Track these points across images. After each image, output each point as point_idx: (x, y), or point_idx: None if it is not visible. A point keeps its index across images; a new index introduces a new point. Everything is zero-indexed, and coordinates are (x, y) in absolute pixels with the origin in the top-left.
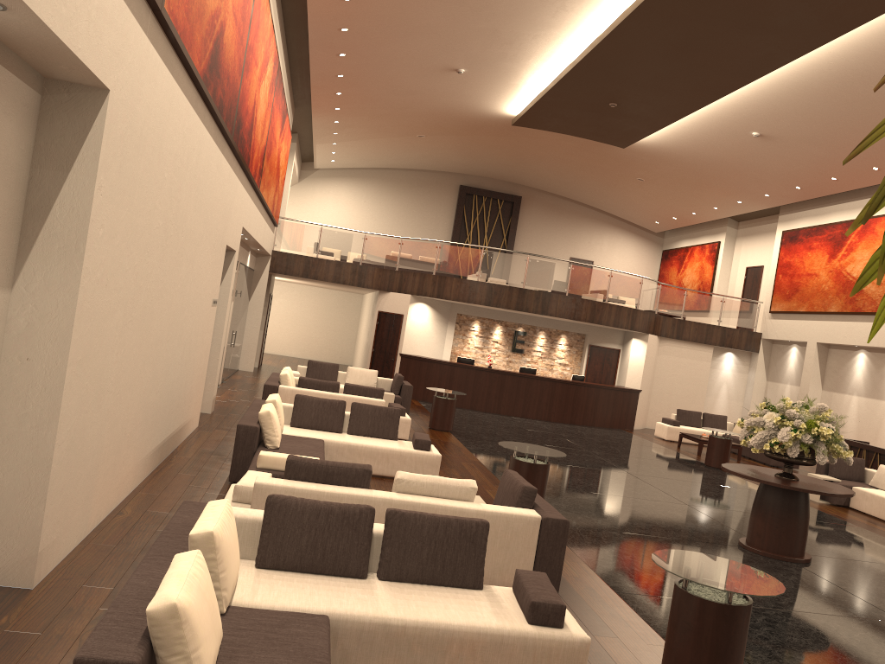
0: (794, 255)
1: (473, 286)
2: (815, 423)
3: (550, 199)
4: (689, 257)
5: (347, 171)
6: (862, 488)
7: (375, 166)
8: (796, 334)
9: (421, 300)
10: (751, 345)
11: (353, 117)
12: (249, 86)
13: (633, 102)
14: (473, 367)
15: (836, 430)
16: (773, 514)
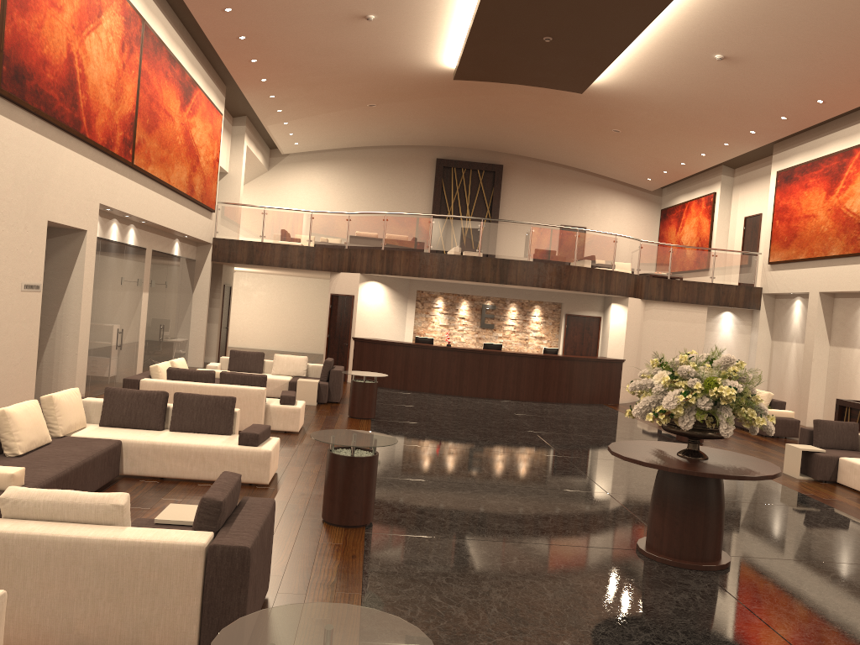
0: (790, 197)
1: (423, 258)
2: (715, 381)
3: (535, 165)
4: (686, 213)
5: (318, 154)
6: (850, 458)
7: (344, 146)
8: (797, 285)
9: (373, 278)
10: (750, 302)
11: (287, 88)
12: (39, 30)
13: (568, 32)
14: (429, 346)
15: (746, 390)
16: (672, 507)
